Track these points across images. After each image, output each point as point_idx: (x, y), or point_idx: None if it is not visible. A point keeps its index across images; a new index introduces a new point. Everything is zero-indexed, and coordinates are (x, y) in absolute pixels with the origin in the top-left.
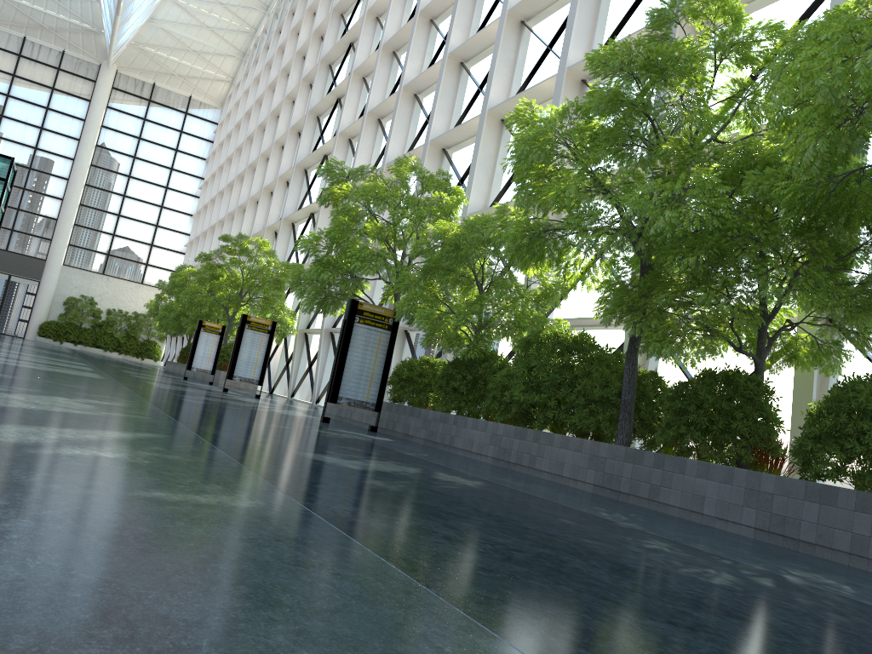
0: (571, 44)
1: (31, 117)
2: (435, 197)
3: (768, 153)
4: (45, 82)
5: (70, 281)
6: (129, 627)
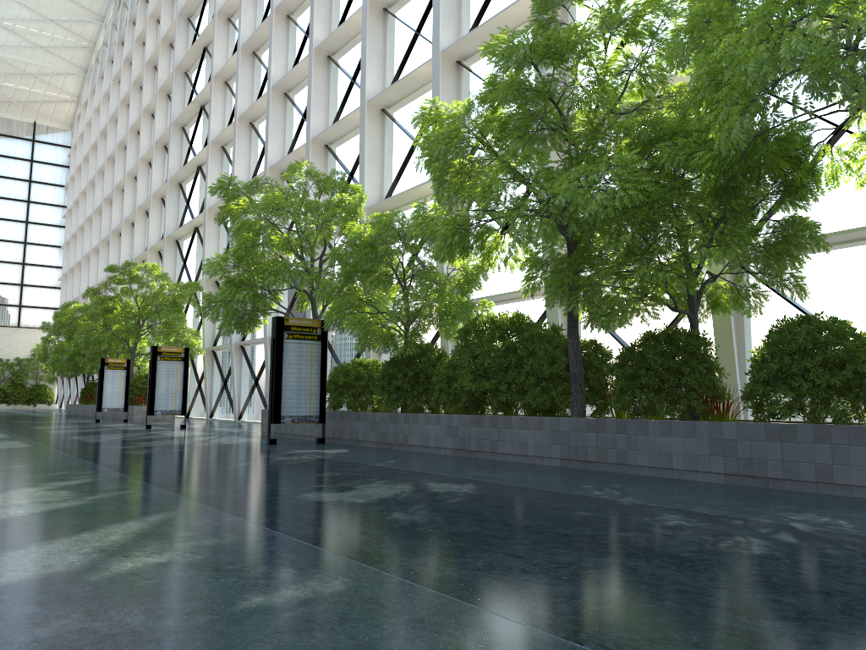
0: (441, 28)
1: None
2: (338, 199)
3: (672, 122)
4: None
5: None
6: None
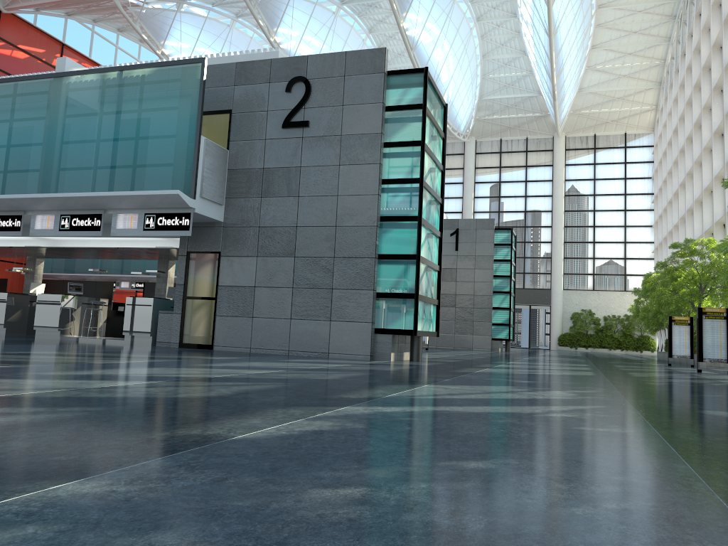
0: None
1: (517, 191)
2: None
3: None
4: (520, 163)
5: (570, 301)
6: (548, 452)
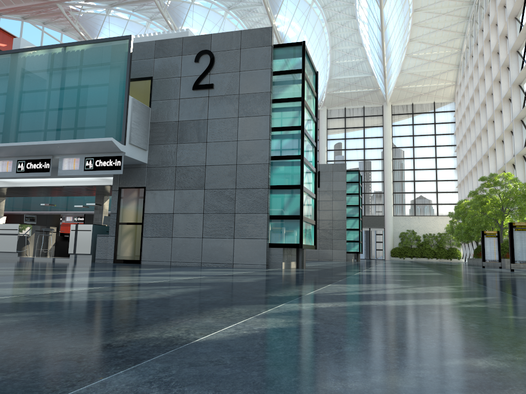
0: None
1: (358, 145)
2: None
3: None
4: (359, 125)
5: (399, 224)
6: None
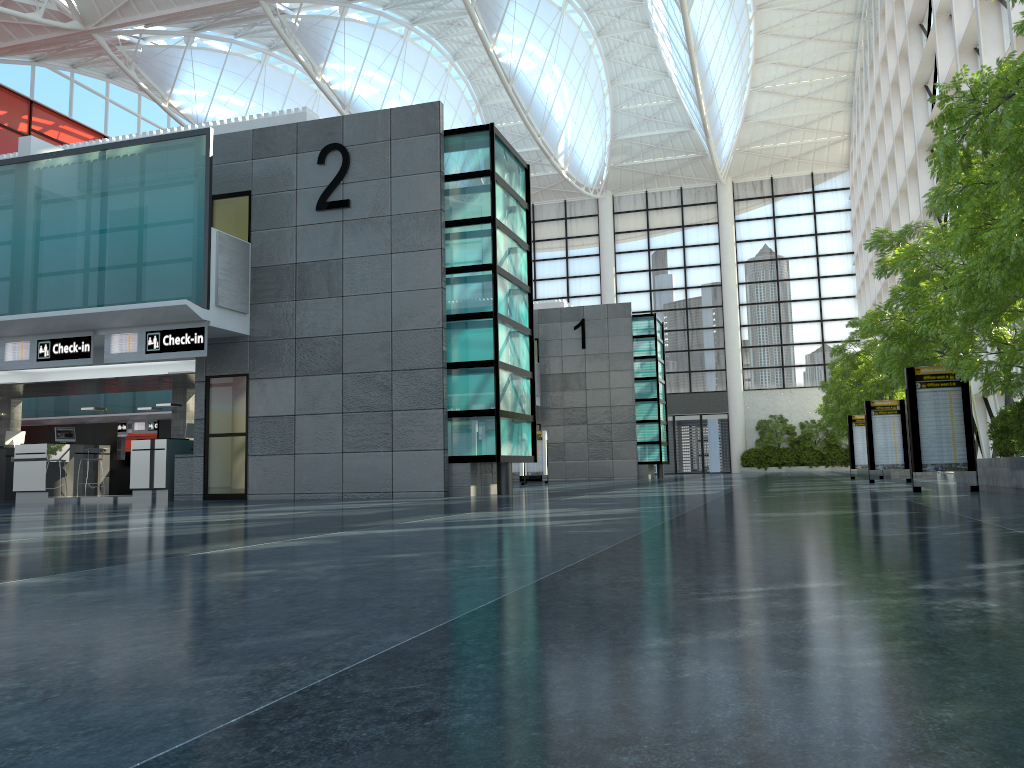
0: None
1: (673, 261)
2: None
3: None
4: (674, 223)
5: (754, 404)
6: (492, 546)
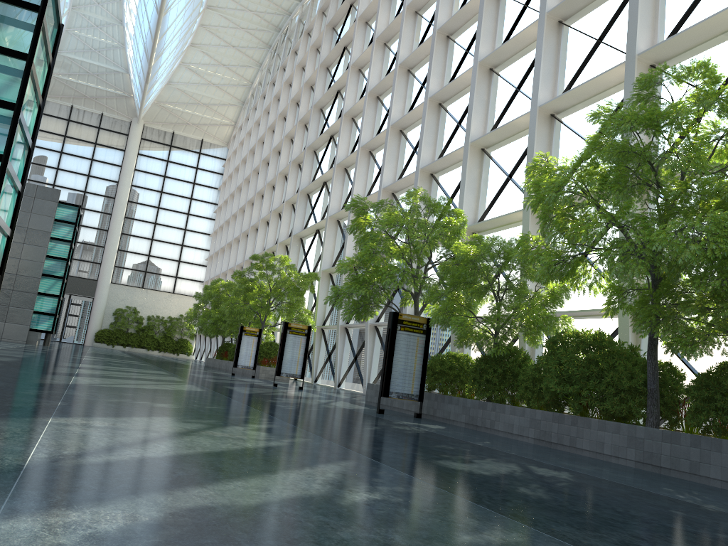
0: (540, 87)
1: (80, 168)
2: (446, 222)
3: None
4: (89, 139)
5: (117, 295)
6: None
